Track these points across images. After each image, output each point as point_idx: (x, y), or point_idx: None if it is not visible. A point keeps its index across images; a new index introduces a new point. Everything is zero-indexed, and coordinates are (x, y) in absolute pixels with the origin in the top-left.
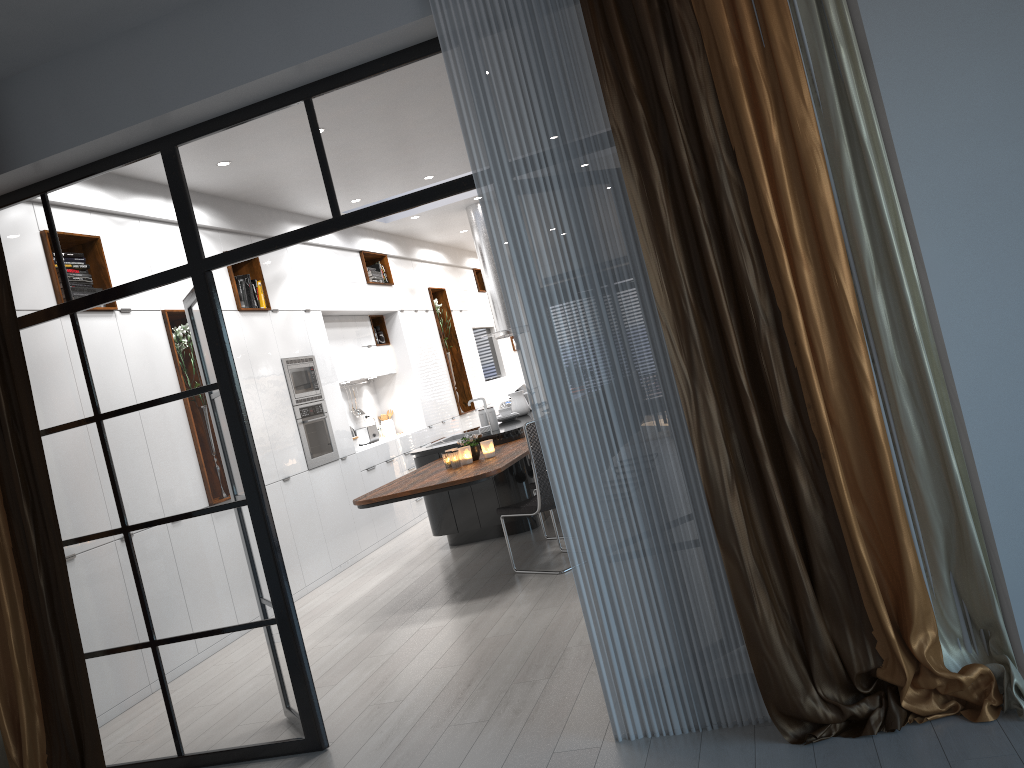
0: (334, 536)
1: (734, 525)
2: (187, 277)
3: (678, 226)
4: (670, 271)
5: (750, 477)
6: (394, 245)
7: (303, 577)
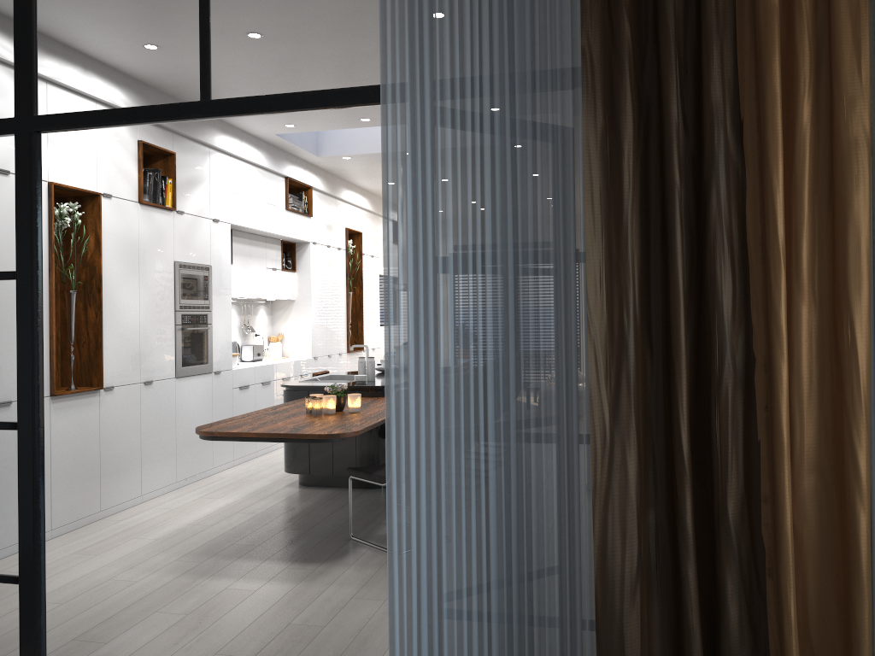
0: (187, 448)
1: (625, 645)
2: (10, 134)
3: (641, 207)
4: (617, 266)
5: (660, 578)
6: (322, 180)
7: (141, 485)
